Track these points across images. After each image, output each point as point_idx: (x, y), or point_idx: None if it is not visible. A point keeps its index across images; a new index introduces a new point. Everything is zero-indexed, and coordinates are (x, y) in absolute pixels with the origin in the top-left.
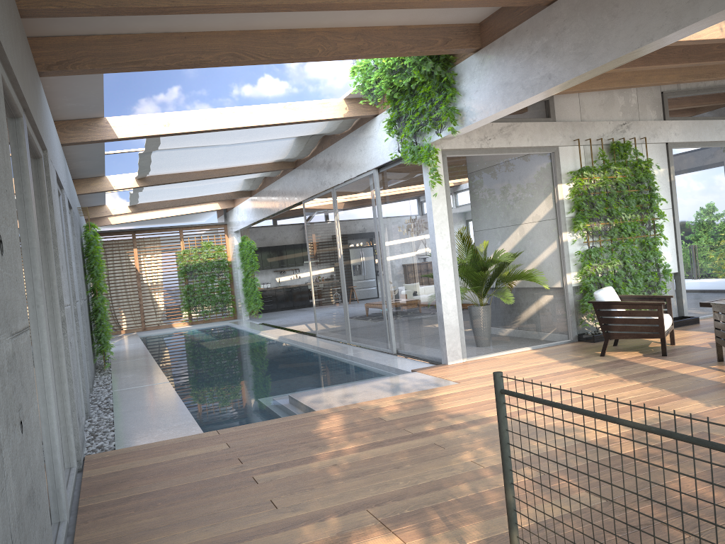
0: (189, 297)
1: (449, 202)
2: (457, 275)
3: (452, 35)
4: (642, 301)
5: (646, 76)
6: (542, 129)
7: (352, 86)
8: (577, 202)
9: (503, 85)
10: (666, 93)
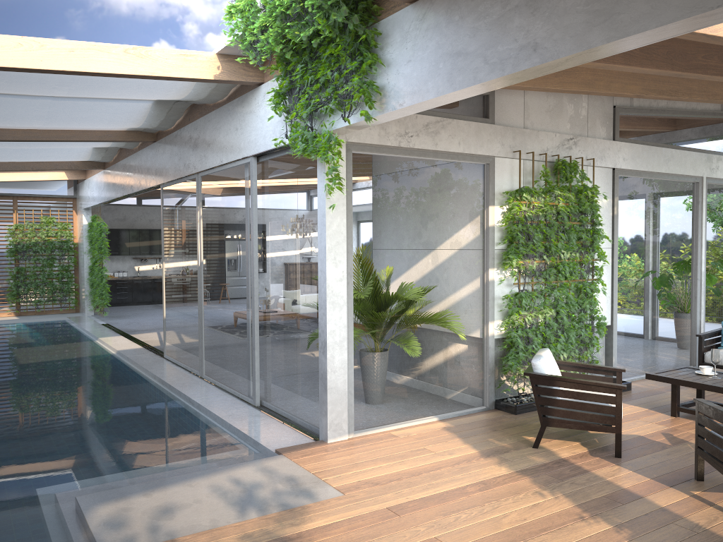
0: (18, 282)
1: (350, 217)
2: (352, 318)
3: None
4: (585, 371)
5: (608, 82)
6: (478, 131)
7: (228, 34)
8: (511, 231)
9: (453, 55)
10: (619, 108)
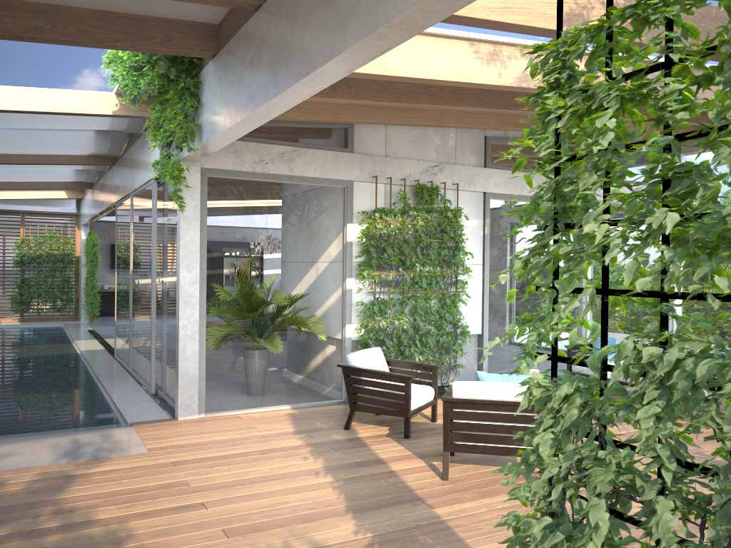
0: (22, 290)
1: (204, 230)
2: (205, 315)
3: (178, 32)
4: (409, 368)
5: (458, 116)
6: (335, 159)
7: (109, 79)
8: (367, 246)
9: (226, 101)
10: (490, 138)
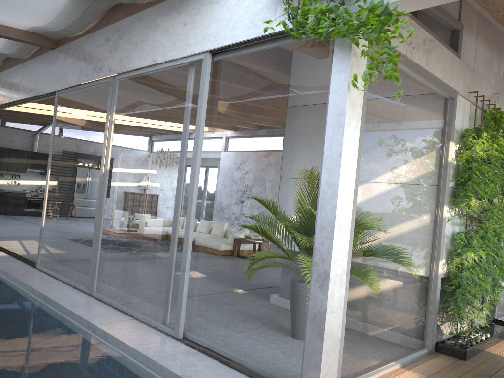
0: None
1: (362, 123)
2: (352, 246)
3: None
4: None
5: None
6: (452, 63)
7: None
8: (464, 169)
9: None
10: None
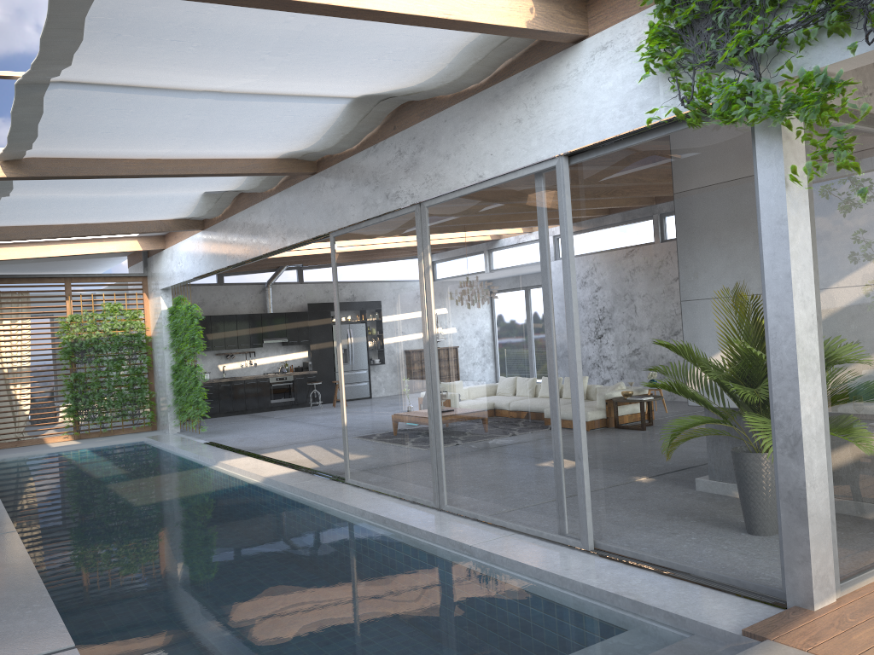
0: (77, 393)
1: (812, 224)
2: (826, 393)
3: None
4: None
5: None
6: None
7: None
8: None
9: None
10: None
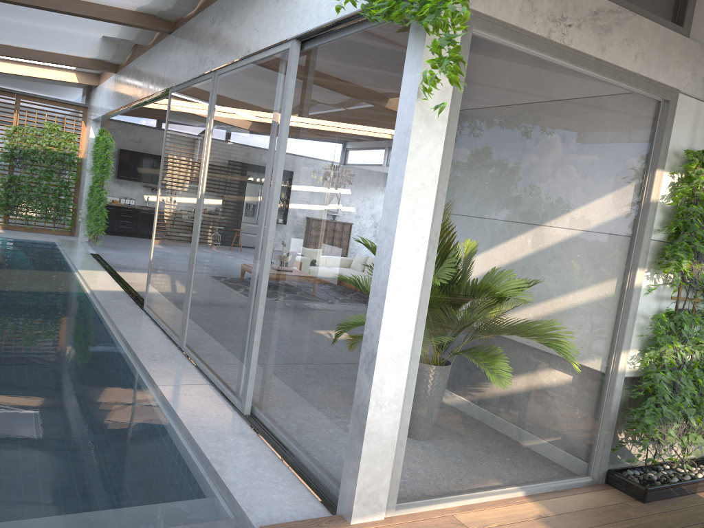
0: (9, 191)
1: (449, 144)
2: (424, 319)
3: None
4: None
5: None
6: (665, 44)
7: None
8: (681, 214)
9: None
10: None
